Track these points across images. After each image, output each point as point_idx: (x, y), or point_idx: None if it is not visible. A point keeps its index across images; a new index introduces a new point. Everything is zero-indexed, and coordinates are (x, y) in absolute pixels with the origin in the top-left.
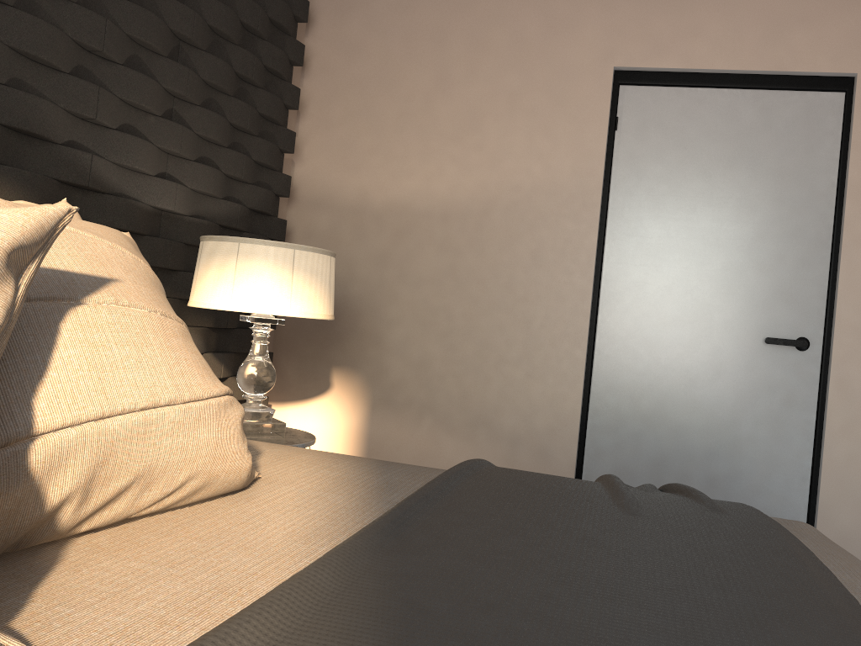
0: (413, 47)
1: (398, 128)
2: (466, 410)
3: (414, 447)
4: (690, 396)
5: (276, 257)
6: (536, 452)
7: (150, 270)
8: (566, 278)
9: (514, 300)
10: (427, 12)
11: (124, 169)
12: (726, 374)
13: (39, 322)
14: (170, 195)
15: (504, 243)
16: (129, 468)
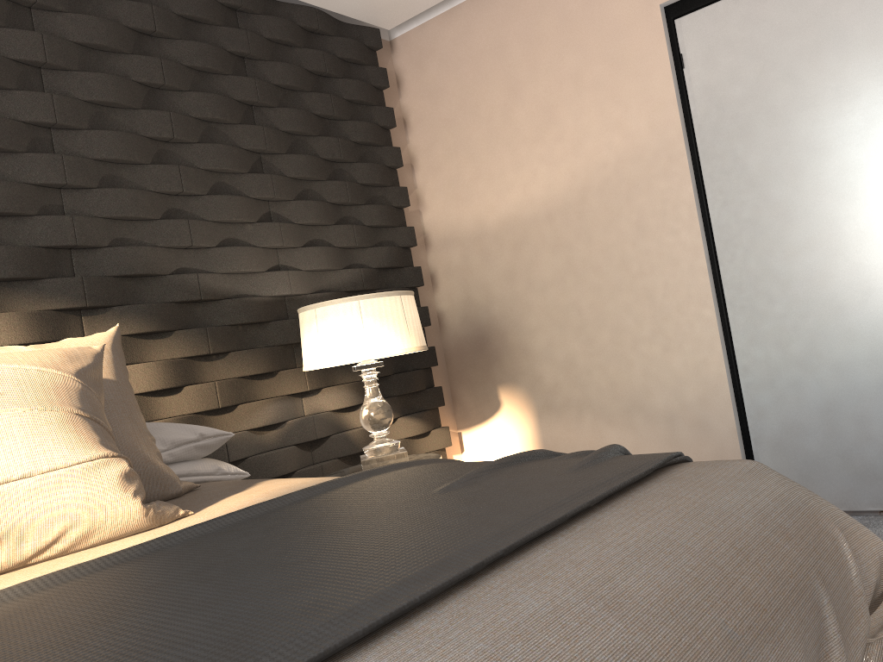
0: (481, 69)
1: (490, 148)
2: (618, 399)
3: (583, 445)
4: (843, 326)
5: (344, 312)
6: (694, 425)
7: (61, 375)
8: (674, 239)
9: (631, 277)
10: (483, 31)
11: (235, 275)
12: (878, 291)
13: None
14: (283, 282)
15: (607, 224)
16: None
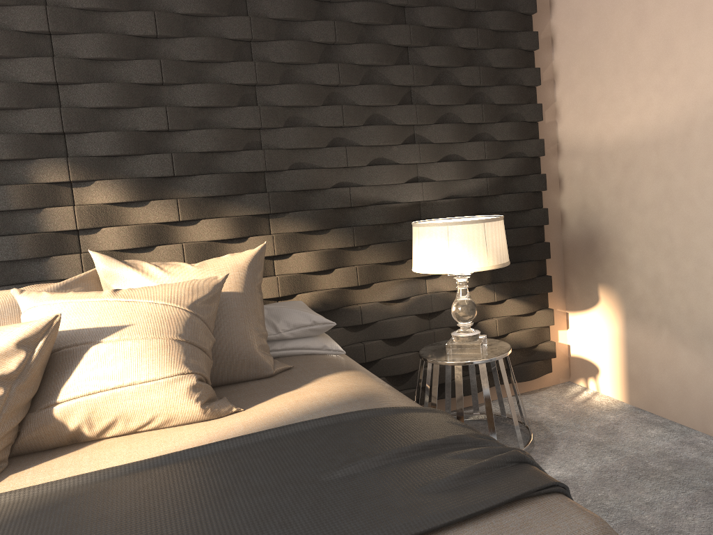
0: None
1: (614, 72)
2: (693, 324)
3: (658, 354)
4: None
5: (436, 234)
6: None
7: (177, 308)
8: None
9: None
10: None
11: (380, 186)
12: None
13: (77, 354)
14: (417, 192)
15: (705, 160)
16: (109, 413)
